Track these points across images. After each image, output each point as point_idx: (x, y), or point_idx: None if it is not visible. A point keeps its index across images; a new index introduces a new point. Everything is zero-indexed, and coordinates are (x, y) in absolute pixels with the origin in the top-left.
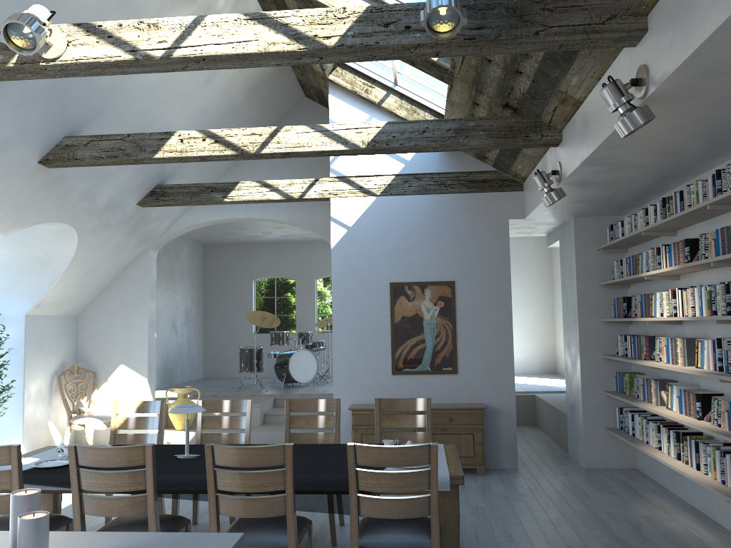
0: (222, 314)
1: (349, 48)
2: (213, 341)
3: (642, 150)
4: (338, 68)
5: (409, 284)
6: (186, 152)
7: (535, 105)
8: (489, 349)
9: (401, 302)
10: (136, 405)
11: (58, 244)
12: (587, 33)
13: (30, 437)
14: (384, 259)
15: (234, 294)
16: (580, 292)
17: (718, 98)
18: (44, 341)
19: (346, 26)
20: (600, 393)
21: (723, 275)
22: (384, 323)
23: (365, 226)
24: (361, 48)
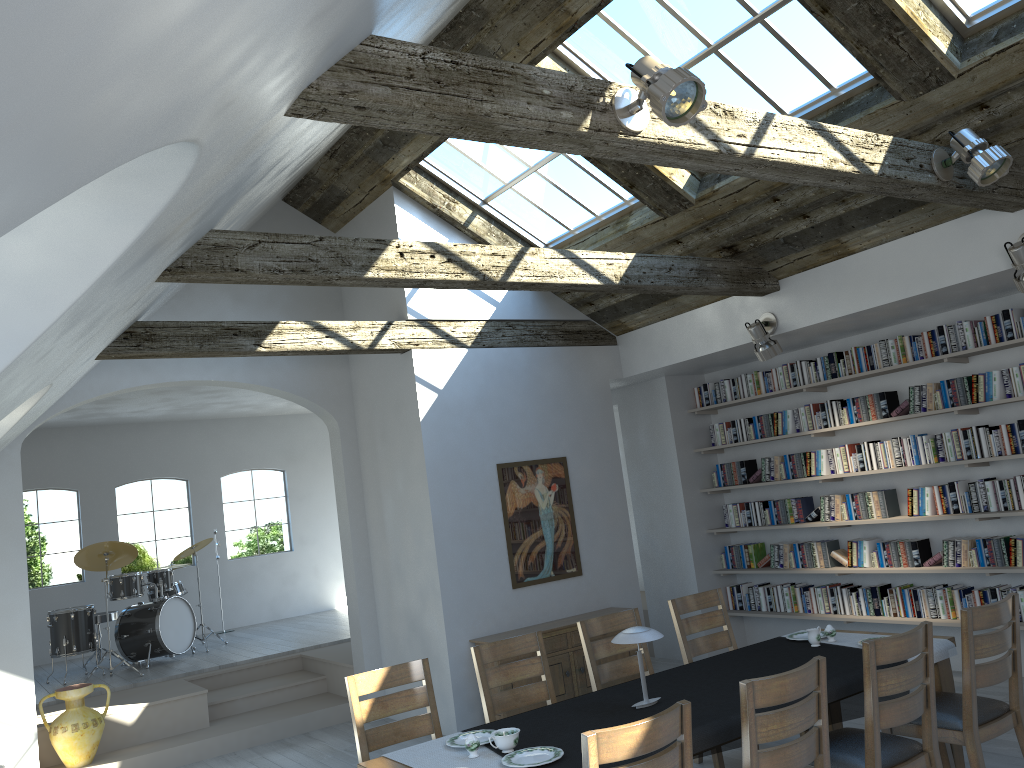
0: None
1: (887, 178)
2: None
3: (913, 304)
4: (411, 171)
5: (519, 464)
6: (409, 272)
7: (777, 250)
8: (609, 538)
9: (512, 489)
10: (380, 676)
11: None
12: (1017, 197)
13: None
14: (486, 432)
15: None
16: (681, 461)
17: None
18: None
19: (882, 155)
20: (710, 573)
21: (920, 424)
22: (496, 520)
23: (460, 389)
24: (894, 180)
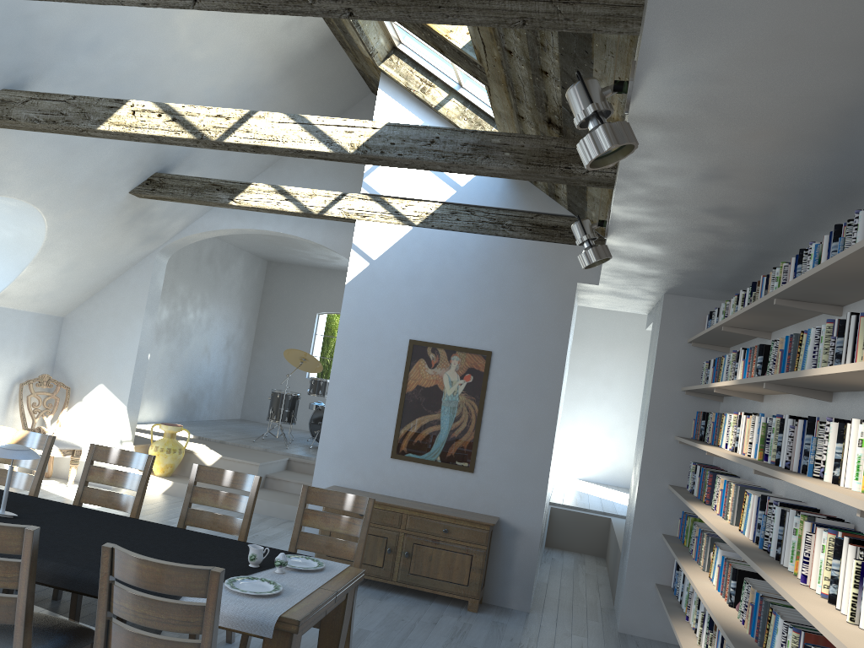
0: (274, 347)
1: None
2: (259, 377)
3: (688, 203)
4: (394, 57)
5: (433, 345)
6: (137, 128)
7: None
8: (520, 448)
9: (419, 366)
10: (21, 435)
11: (25, 225)
12: (552, 3)
13: None
14: (408, 308)
15: (292, 325)
16: (655, 396)
17: (745, 128)
18: (8, 340)
19: None
20: (657, 535)
21: (800, 405)
22: (393, 390)
23: (393, 262)
24: None
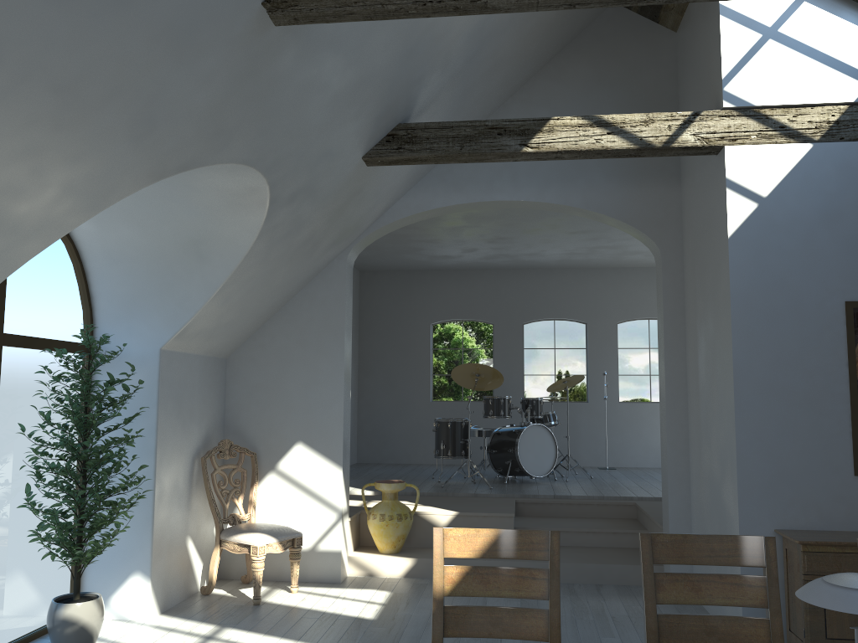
0: (385, 371)
1: None
2: (372, 410)
3: None
4: None
5: None
6: None
7: None
8: None
9: None
10: (486, 540)
11: (230, 221)
12: None
13: (161, 566)
14: (832, 258)
15: (403, 343)
16: None
17: None
18: (184, 398)
19: None
20: None
21: None
22: (835, 378)
23: (794, 197)
24: None
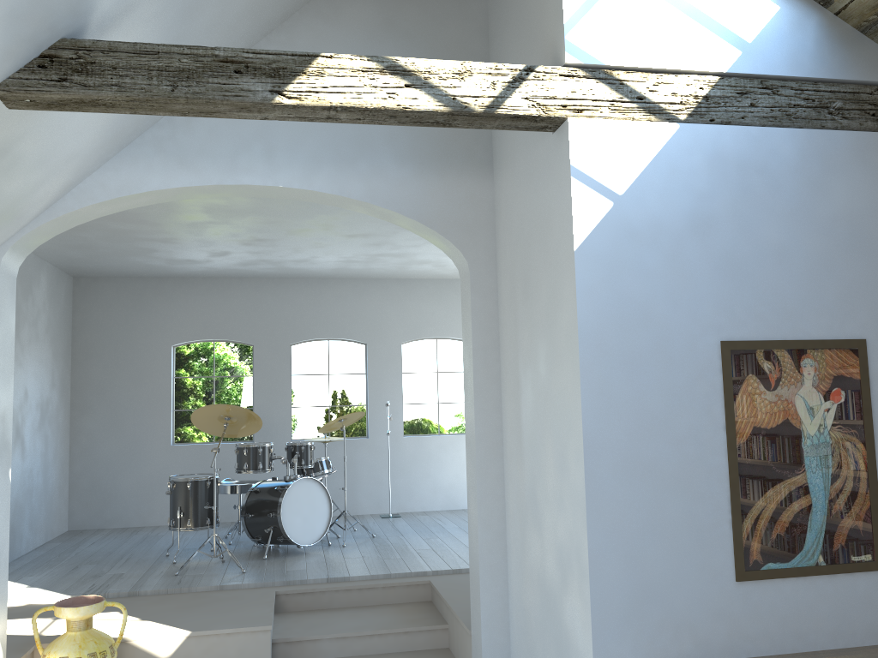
0: (109, 408)
1: None
2: (91, 459)
3: None
4: None
5: (766, 346)
6: None
7: None
8: None
9: (749, 391)
10: None
11: None
12: None
13: None
14: (704, 281)
15: (134, 370)
16: None
17: None
18: None
19: None
20: None
21: None
22: (711, 446)
23: (657, 196)
24: None
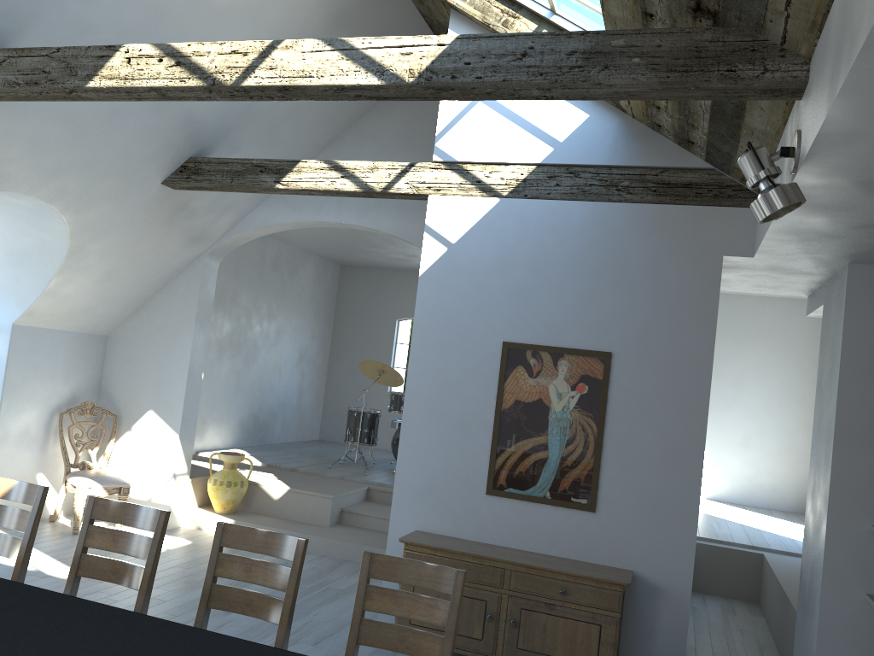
0: (352, 359)
1: None
2: (337, 393)
3: None
4: None
5: (534, 348)
6: (133, 80)
7: None
8: (657, 479)
9: (517, 376)
10: (8, 487)
11: (45, 229)
12: None
13: None
14: (499, 302)
15: (370, 335)
16: (844, 403)
17: None
18: (43, 364)
19: None
20: (858, 596)
21: None
22: (485, 407)
23: (477, 245)
24: None
